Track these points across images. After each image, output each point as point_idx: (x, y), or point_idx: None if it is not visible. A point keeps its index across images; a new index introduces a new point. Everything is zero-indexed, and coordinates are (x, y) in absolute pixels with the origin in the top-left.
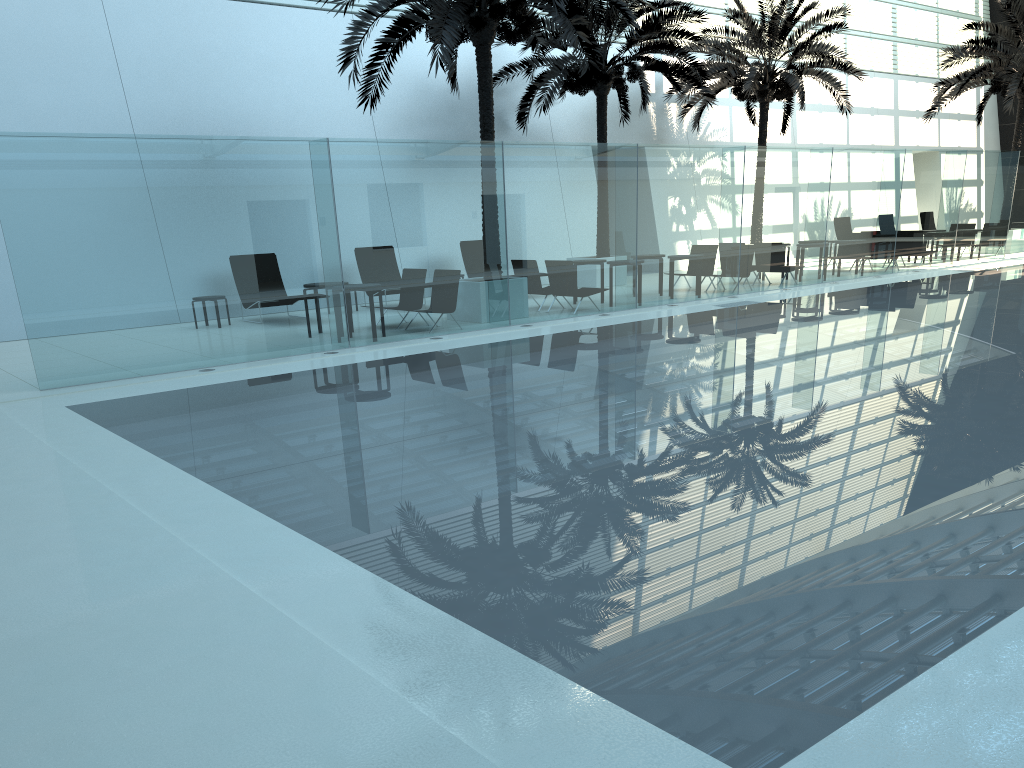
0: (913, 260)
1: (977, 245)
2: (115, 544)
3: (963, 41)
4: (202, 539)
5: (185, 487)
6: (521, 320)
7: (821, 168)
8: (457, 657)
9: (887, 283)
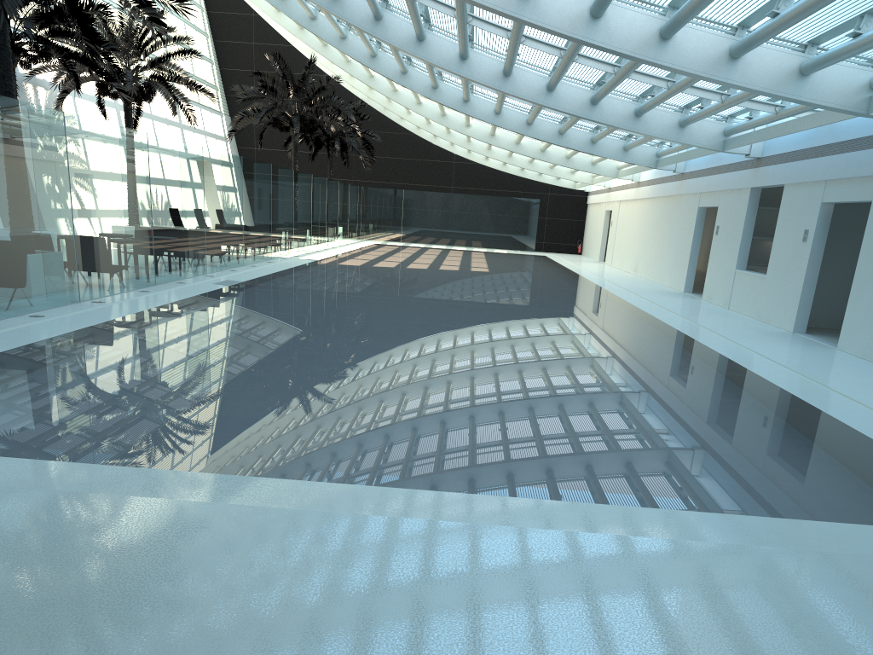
0: (279, 250)
1: (302, 240)
2: (480, 545)
3: (208, 77)
4: (516, 522)
5: (324, 489)
6: (87, 296)
7: (238, 172)
8: (865, 536)
9: (289, 268)
